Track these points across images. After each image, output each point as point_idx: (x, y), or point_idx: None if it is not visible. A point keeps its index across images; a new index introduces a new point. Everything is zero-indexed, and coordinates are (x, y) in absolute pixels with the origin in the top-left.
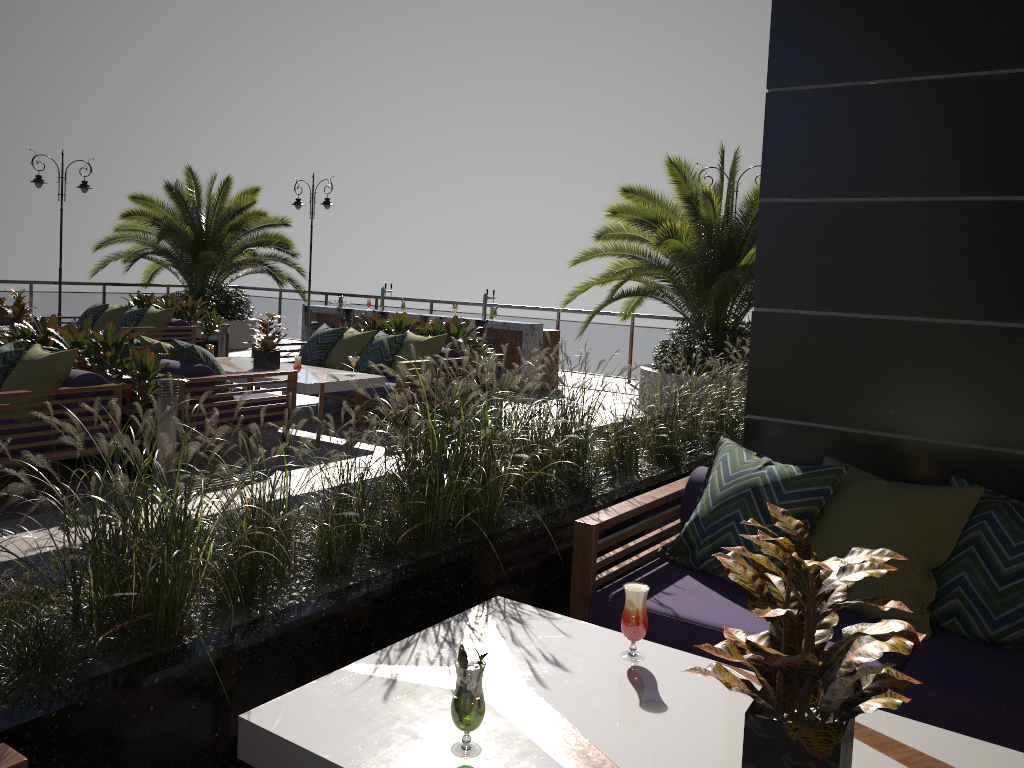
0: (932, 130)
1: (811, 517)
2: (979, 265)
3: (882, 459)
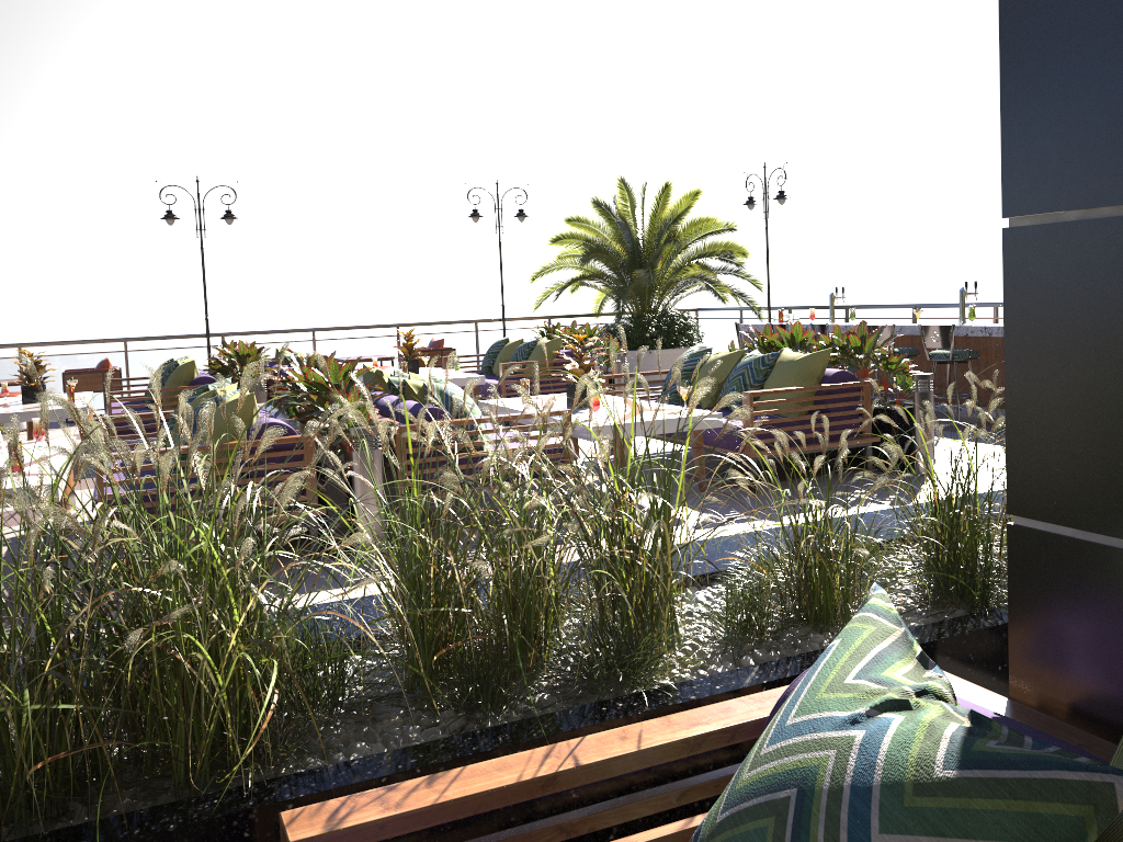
0: None
1: None
2: None
3: None
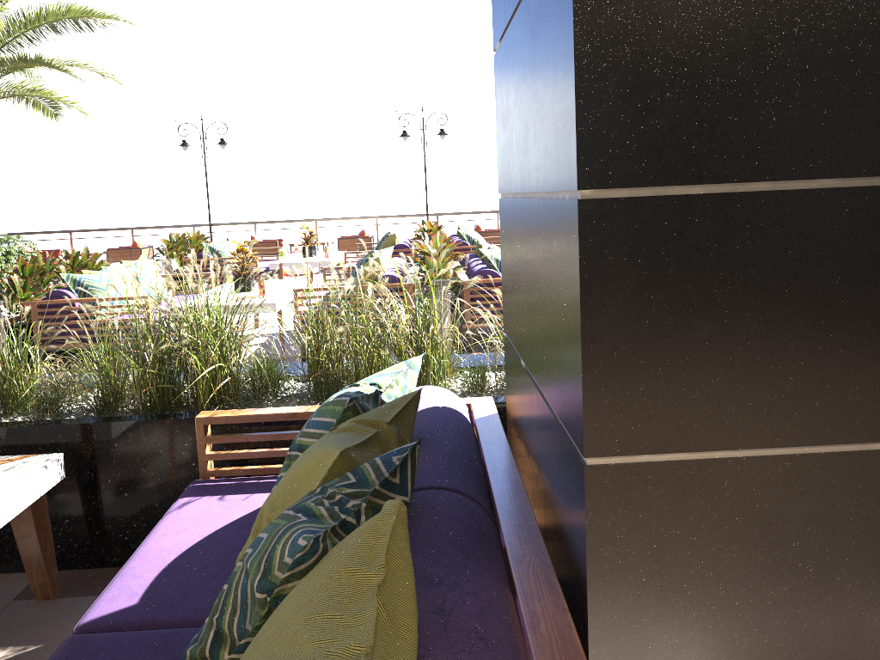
0: None
1: None
2: (535, 97)
3: (527, 406)
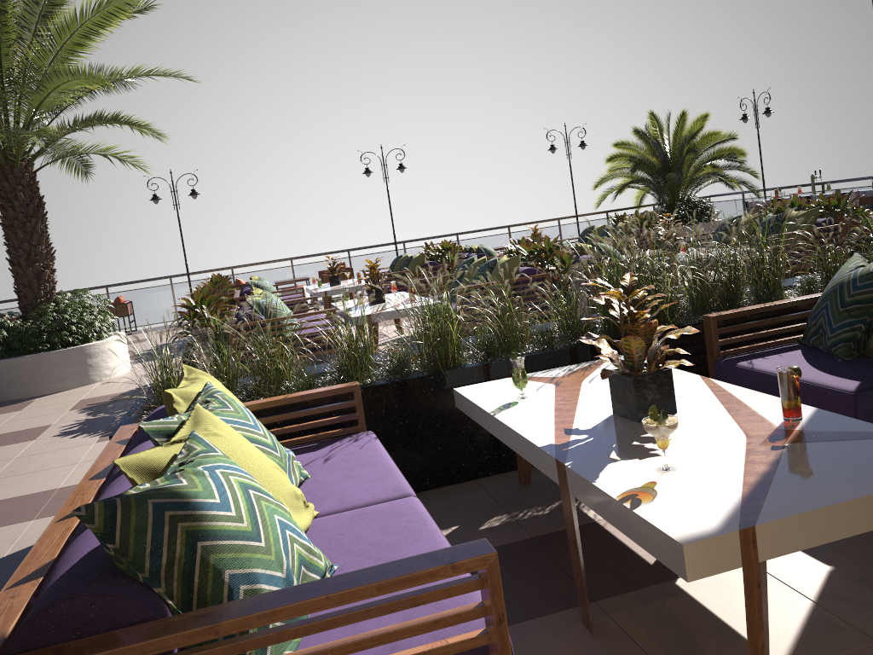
0: None
1: None
2: None
3: None
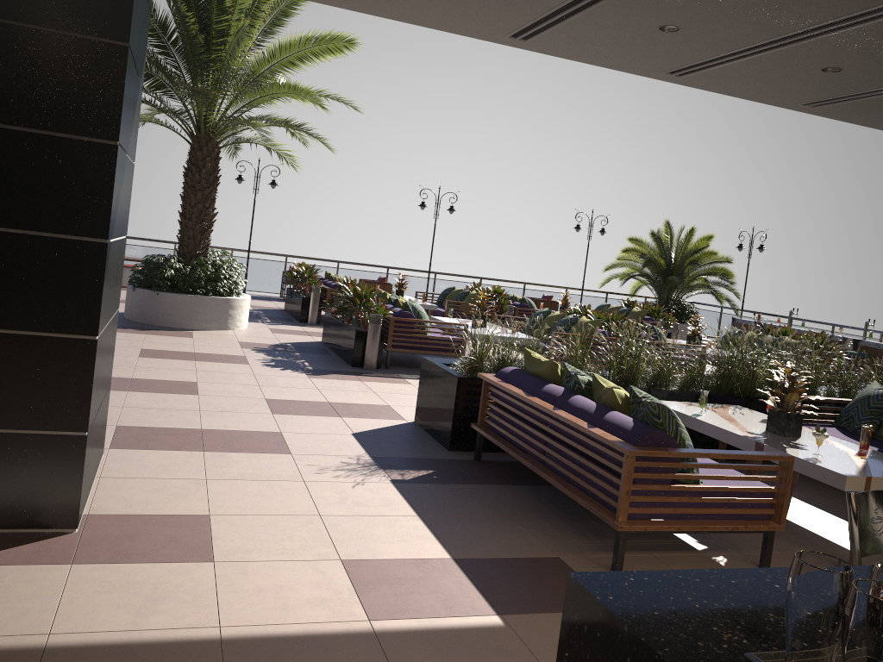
0: None
1: None
2: None
3: None
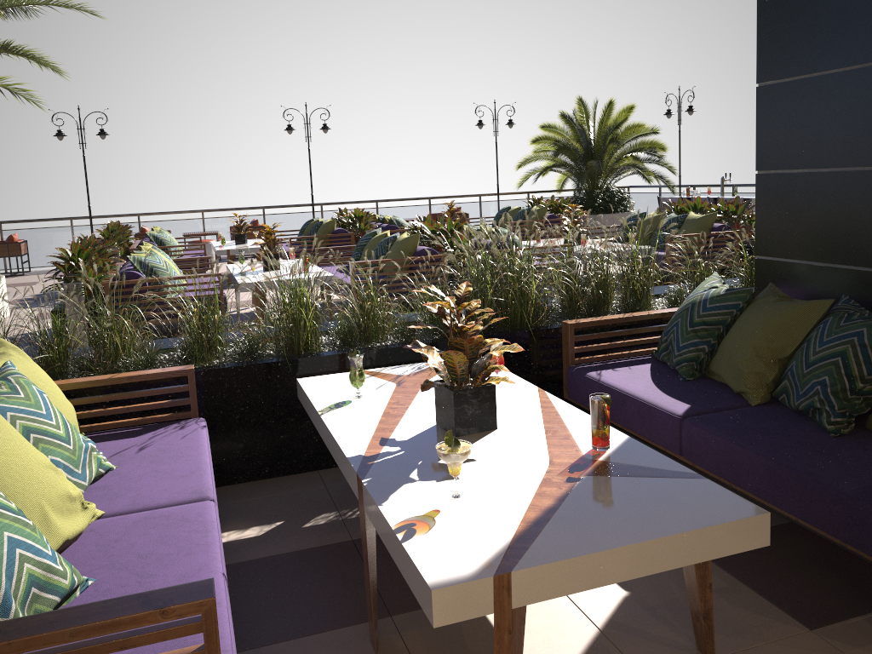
0: (862, 6)
1: (724, 324)
2: None
3: (839, 287)
